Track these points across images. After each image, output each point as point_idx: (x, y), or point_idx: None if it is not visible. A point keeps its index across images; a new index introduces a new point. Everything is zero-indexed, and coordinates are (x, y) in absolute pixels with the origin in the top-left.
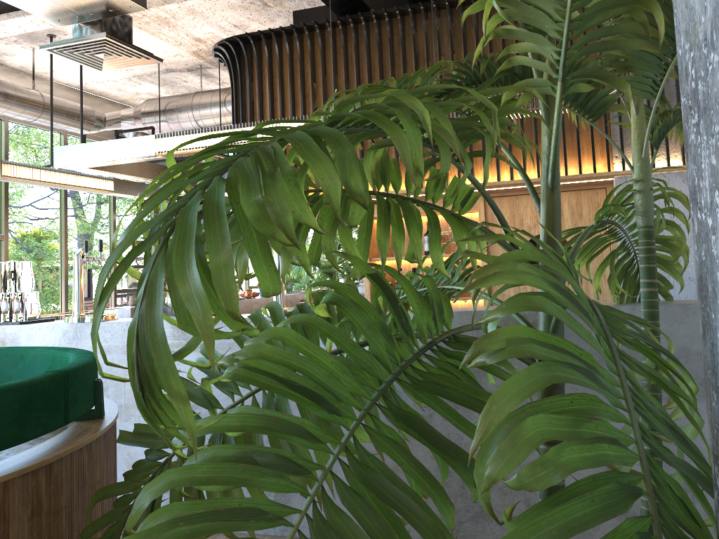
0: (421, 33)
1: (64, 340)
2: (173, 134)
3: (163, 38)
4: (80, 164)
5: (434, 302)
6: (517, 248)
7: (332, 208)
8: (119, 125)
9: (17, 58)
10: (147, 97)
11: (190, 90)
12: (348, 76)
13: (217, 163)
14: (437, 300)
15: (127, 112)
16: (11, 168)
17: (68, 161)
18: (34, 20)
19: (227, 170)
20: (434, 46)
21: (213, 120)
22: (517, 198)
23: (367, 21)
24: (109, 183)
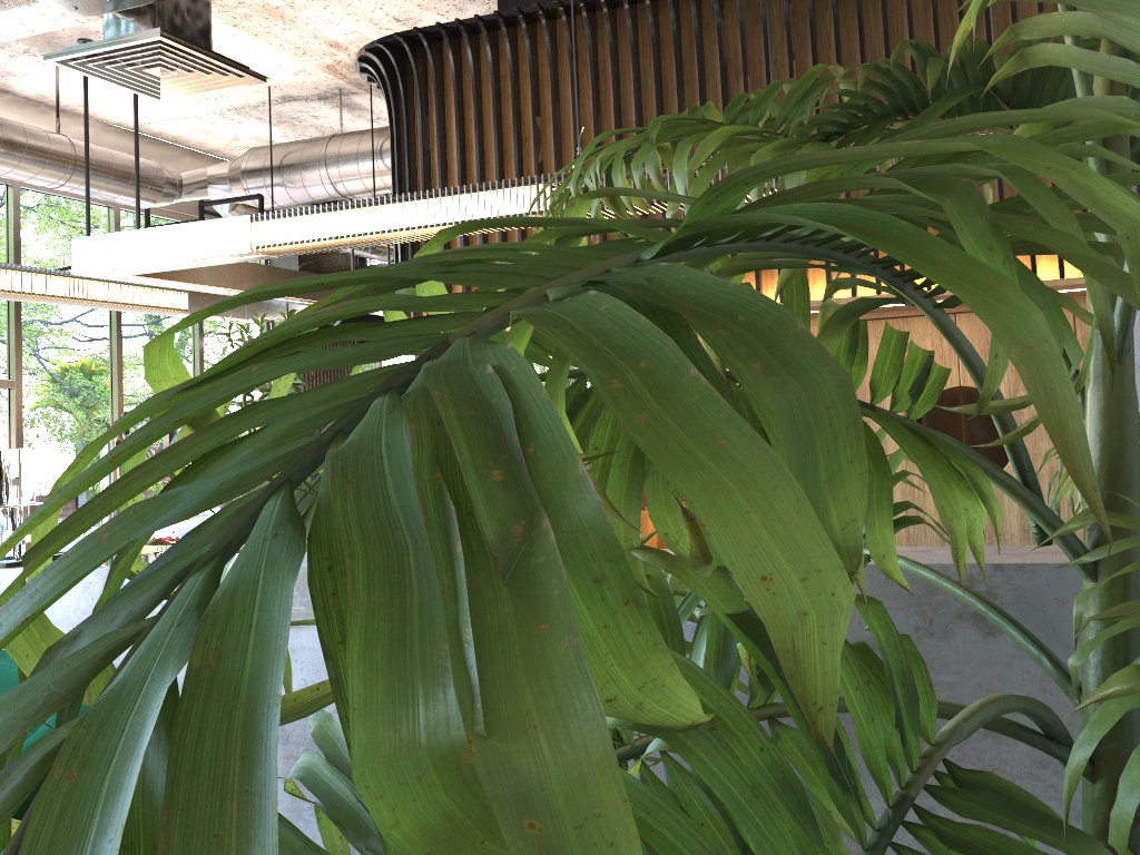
0: (732, 23)
1: (85, 599)
2: (284, 214)
3: (276, 44)
4: (118, 269)
5: (893, 674)
6: (1038, 493)
7: (799, 700)
8: (204, 192)
9: (32, 81)
10: (252, 145)
11: (324, 131)
12: (599, 104)
13: (289, 418)
14: (899, 669)
15: (218, 170)
16: (2, 275)
17: (97, 263)
18: (46, 11)
19: (321, 456)
20: (757, 47)
21: (361, 182)
22: (907, 322)
23: (633, 3)
24: (181, 297)
